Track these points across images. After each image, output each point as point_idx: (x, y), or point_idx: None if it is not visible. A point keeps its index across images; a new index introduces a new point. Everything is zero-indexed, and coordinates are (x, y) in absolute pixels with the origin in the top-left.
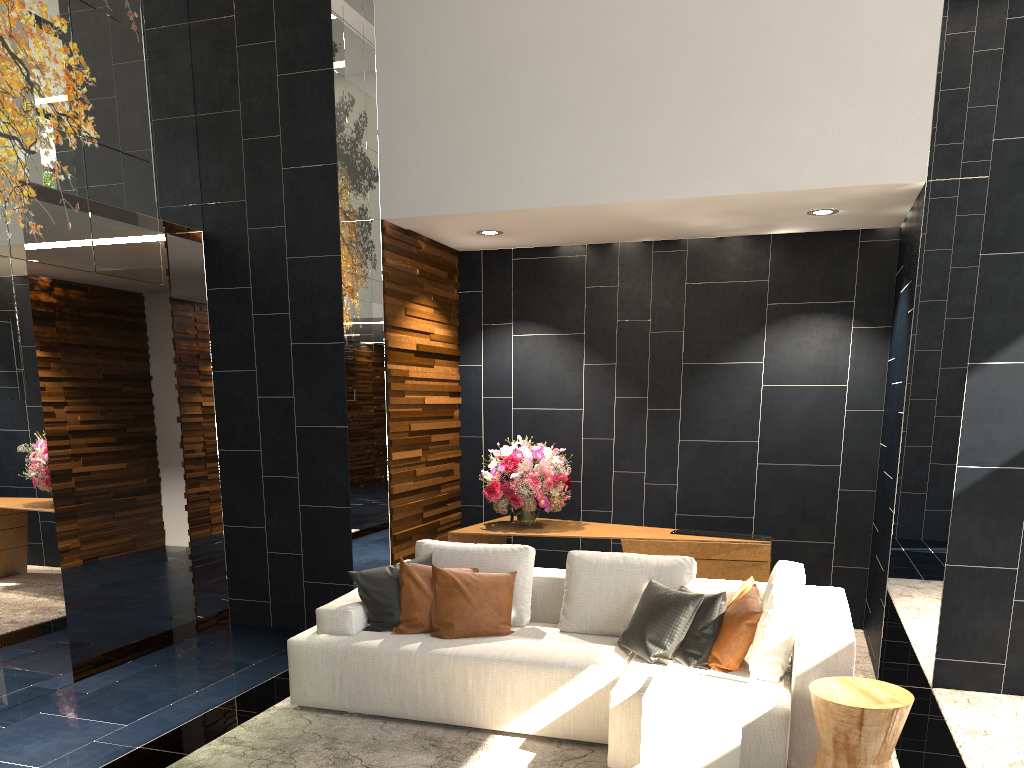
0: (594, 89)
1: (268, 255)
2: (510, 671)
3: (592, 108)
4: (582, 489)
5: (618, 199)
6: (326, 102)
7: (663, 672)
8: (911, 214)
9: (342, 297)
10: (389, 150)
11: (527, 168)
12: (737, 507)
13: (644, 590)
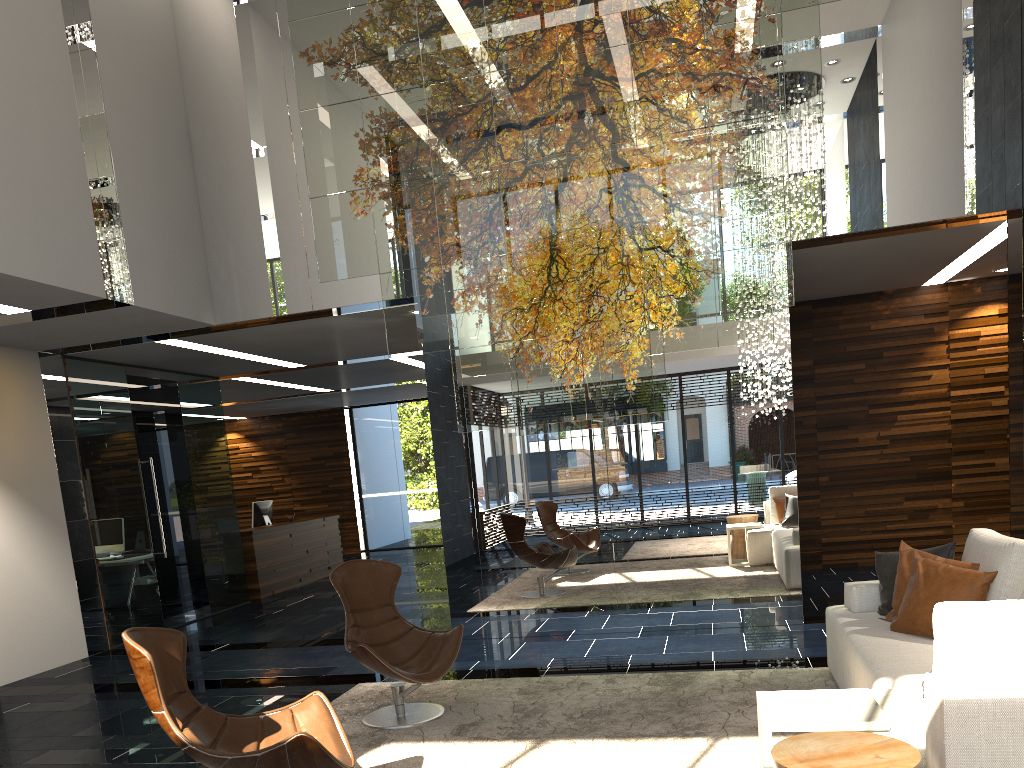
0: None
1: None
2: (859, 667)
3: None
4: None
5: None
6: None
7: (859, 690)
8: None
9: None
10: None
11: None
12: None
13: None
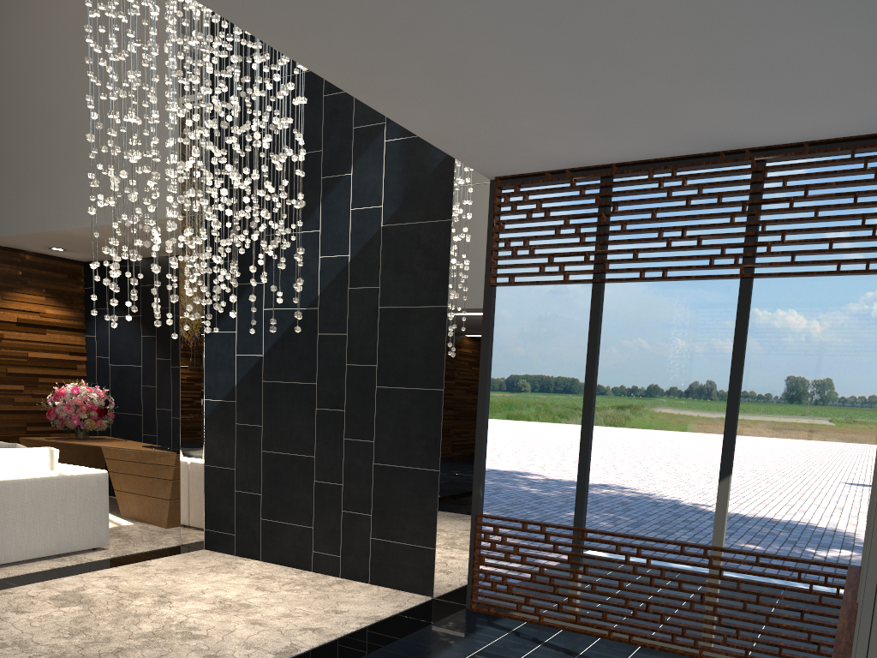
0: (47, 162)
1: None
2: None
3: (47, 173)
4: (143, 420)
5: (59, 228)
6: None
7: None
8: None
9: None
10: None
11: (23, 209)
12: None
13: None
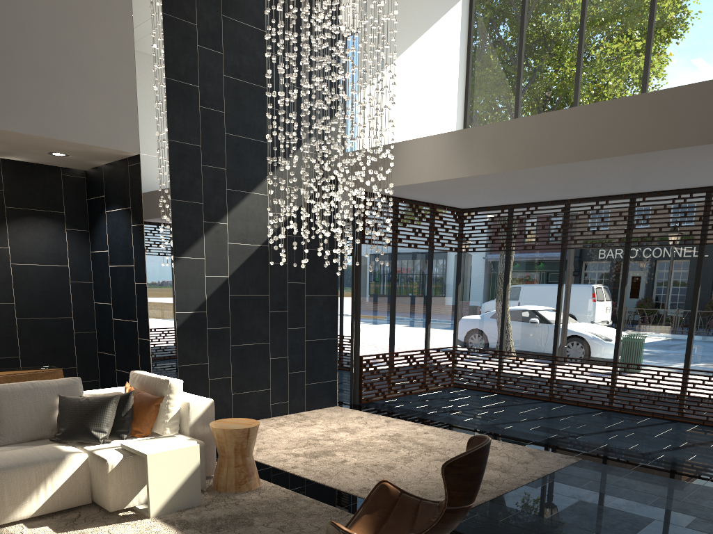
0: None
1: None
2: (6, 476)
3: None
4: None
5: None
6: None
7: (127, 443)
8: (112, 167)
9: None
10: None
11: None
12: (6, 350)
13: (60, 402)
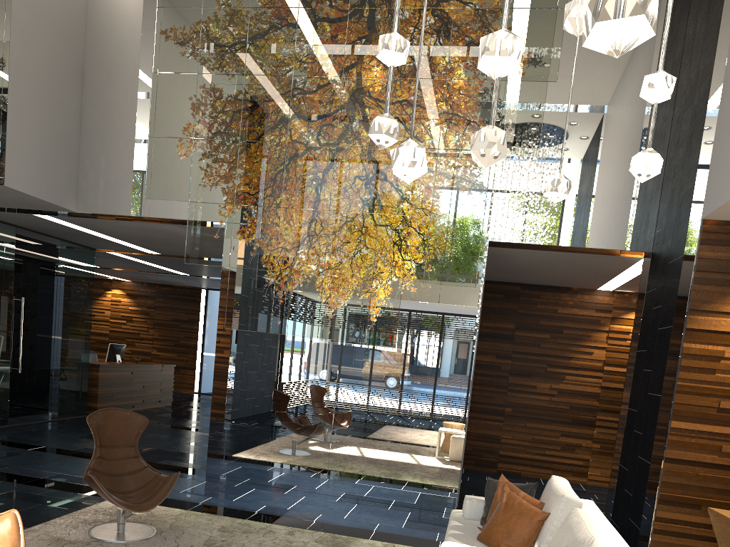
0: None
1: (663, 263)
2: None
3: None
4: None
5: None
6: (700, 135)
7: None
8: None
9: (678, 289)
10: (713, 159)
11: None
12: None
13: None
